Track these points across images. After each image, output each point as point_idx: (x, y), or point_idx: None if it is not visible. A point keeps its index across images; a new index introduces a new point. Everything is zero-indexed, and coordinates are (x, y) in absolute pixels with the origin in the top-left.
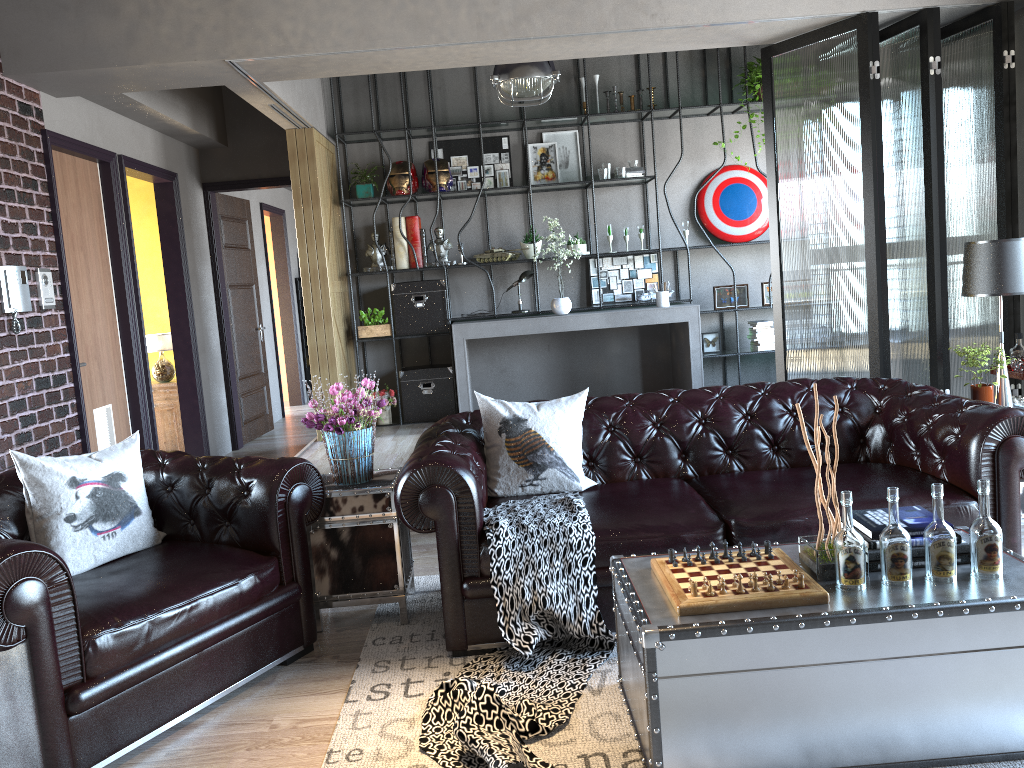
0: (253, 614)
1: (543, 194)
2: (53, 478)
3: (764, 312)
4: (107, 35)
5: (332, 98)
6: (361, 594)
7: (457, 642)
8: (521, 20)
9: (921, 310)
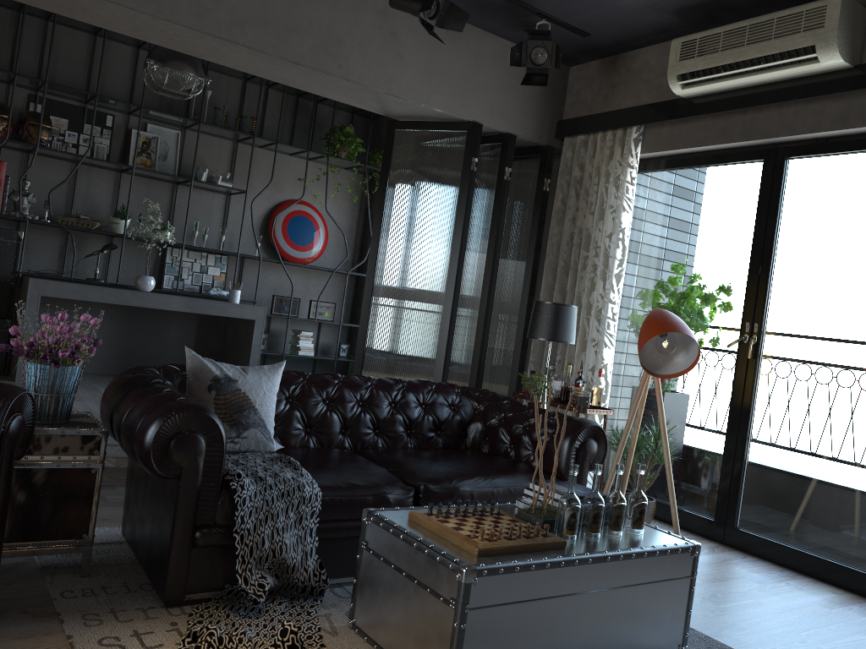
0: None
1: (136, 178)
2: None
3: (303, 324)
4: None
5: None
6: (43, 543)
7: (178, 592)
8: (236, 25)
9: (468, 343)
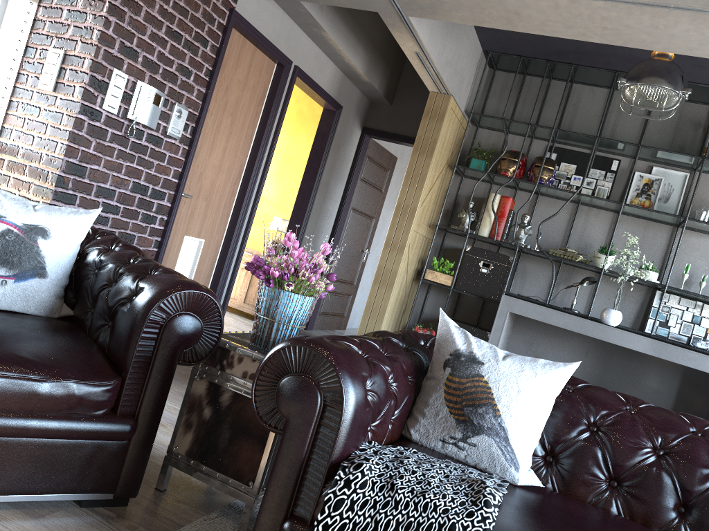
0: (48, 426)
1: (633, 219)
2: None
3: None
4: None
5: (479, 84)
6: (214, 472)
7: None
8: None
9: None
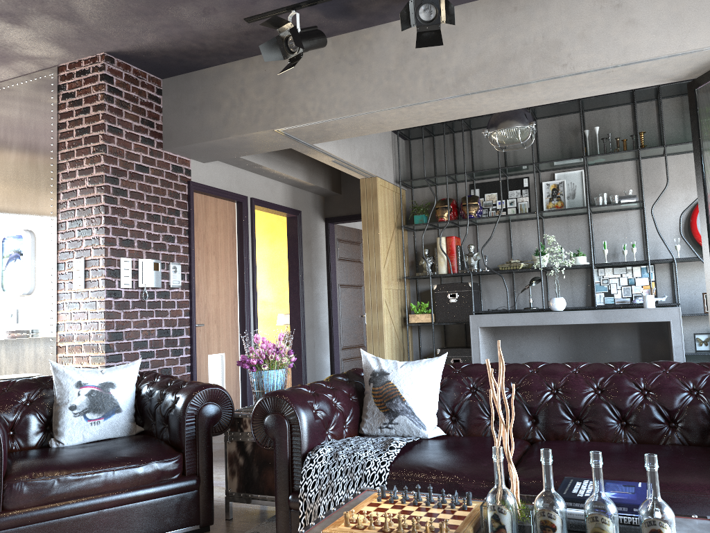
0: (149, 491)
1: (555, 219)
2: (67, 380)
3: None
4: (213, 121)
5: (398, 157)
6: (256, 495)
7: None
8: (461, 81)
9: None
